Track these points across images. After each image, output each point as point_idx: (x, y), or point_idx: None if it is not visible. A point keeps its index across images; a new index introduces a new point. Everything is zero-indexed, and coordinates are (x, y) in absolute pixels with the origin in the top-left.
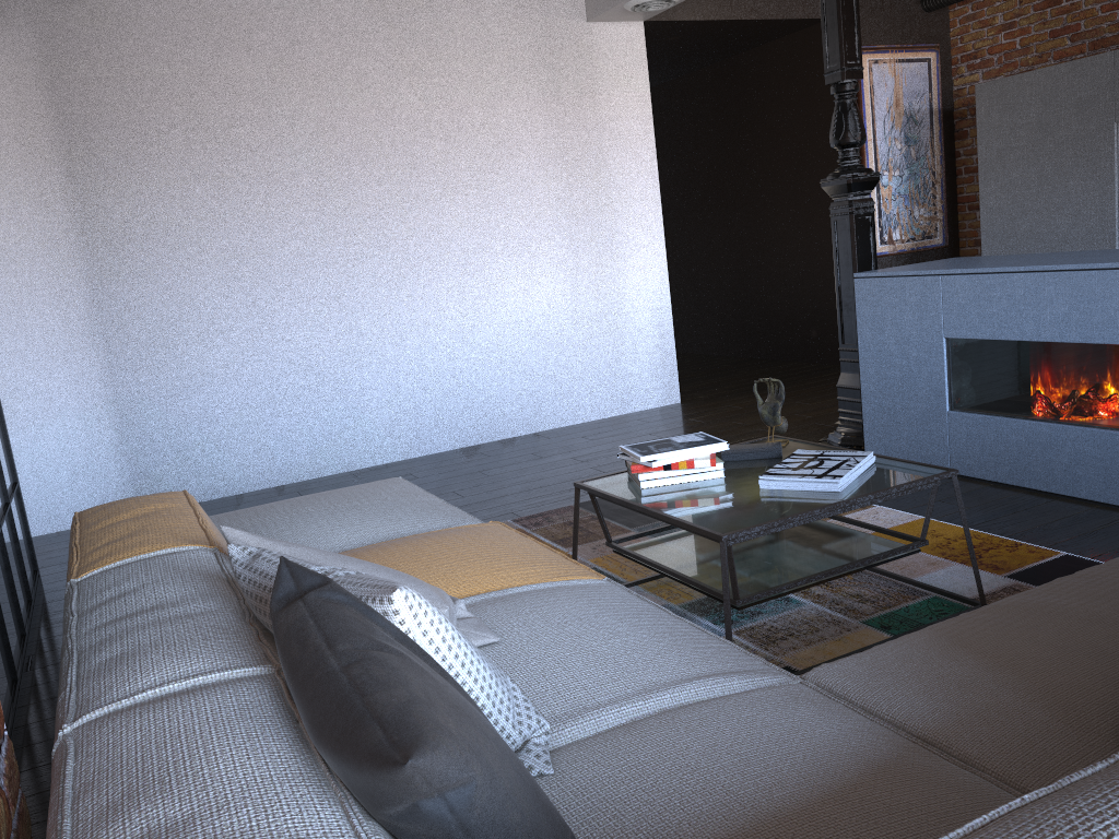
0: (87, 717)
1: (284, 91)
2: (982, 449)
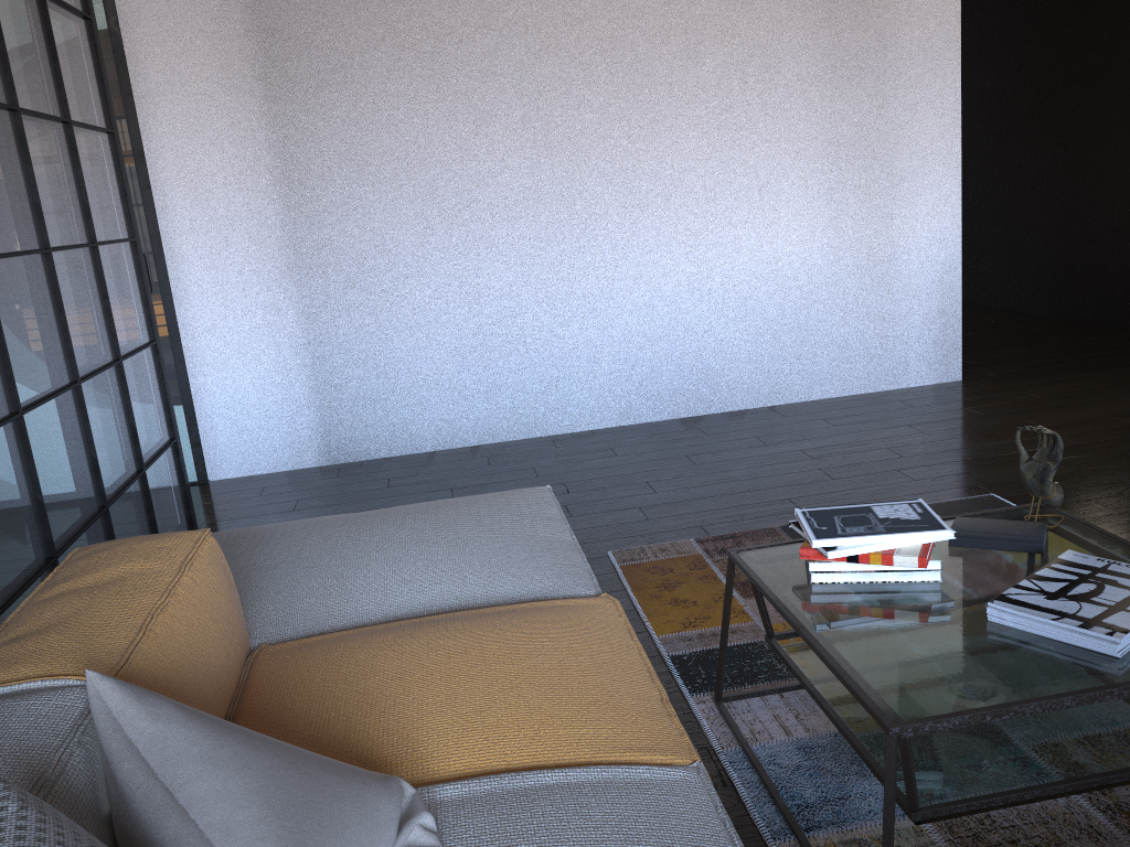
0: None
1: None
2: None
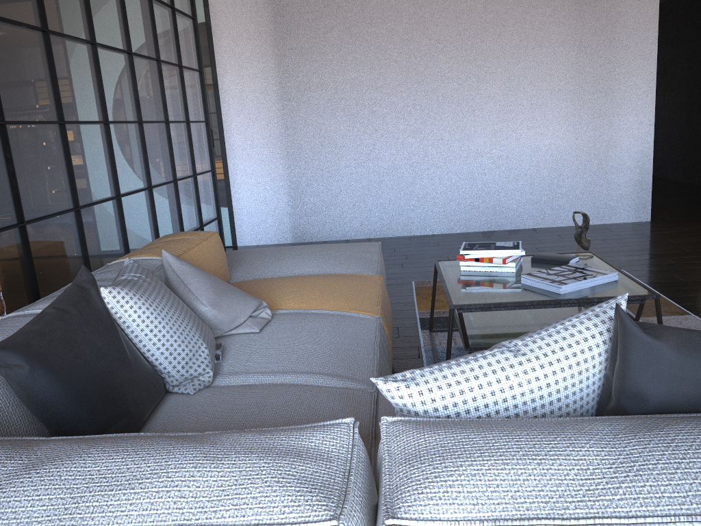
0: (8, 315)
1: (396, 4)
2: None
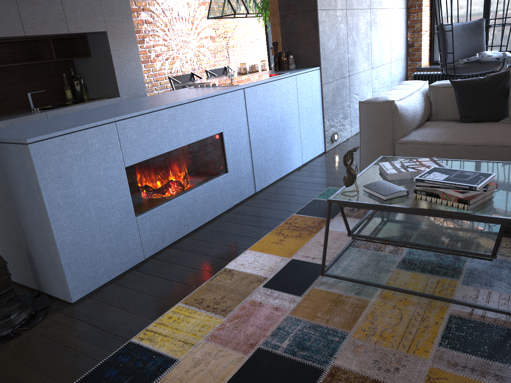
0: None
1: None
2: (161, 229)
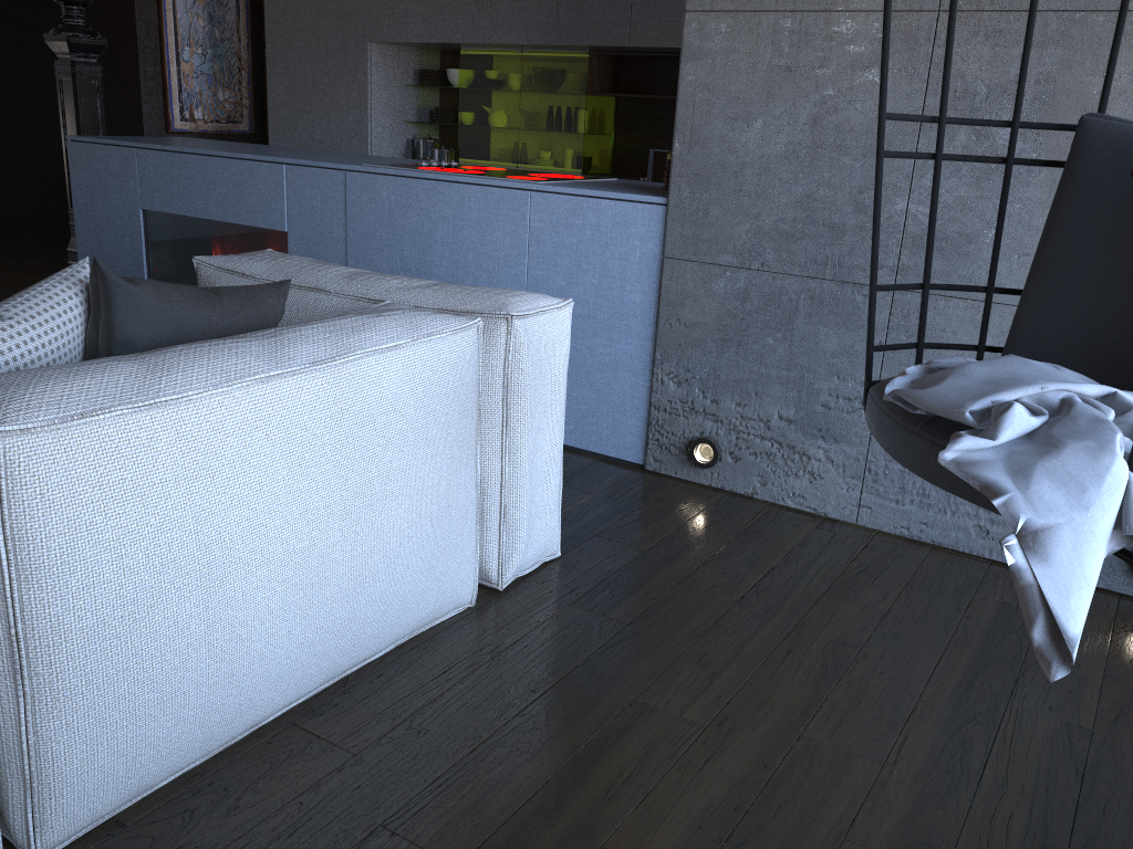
0: None
1: None
2: None
